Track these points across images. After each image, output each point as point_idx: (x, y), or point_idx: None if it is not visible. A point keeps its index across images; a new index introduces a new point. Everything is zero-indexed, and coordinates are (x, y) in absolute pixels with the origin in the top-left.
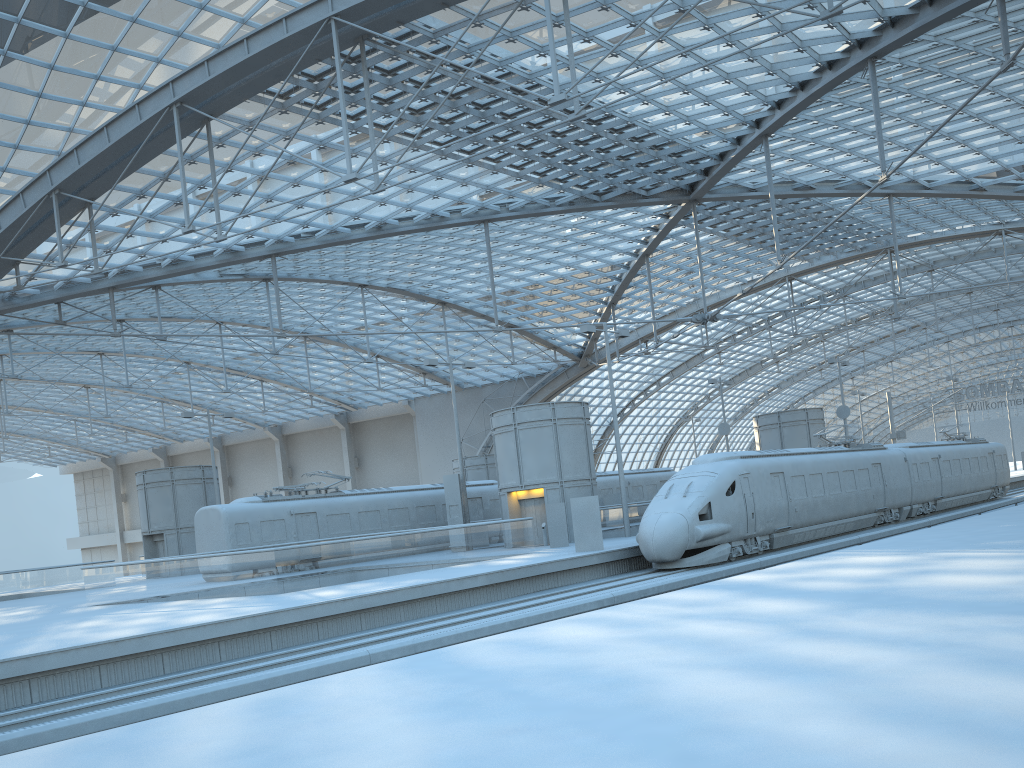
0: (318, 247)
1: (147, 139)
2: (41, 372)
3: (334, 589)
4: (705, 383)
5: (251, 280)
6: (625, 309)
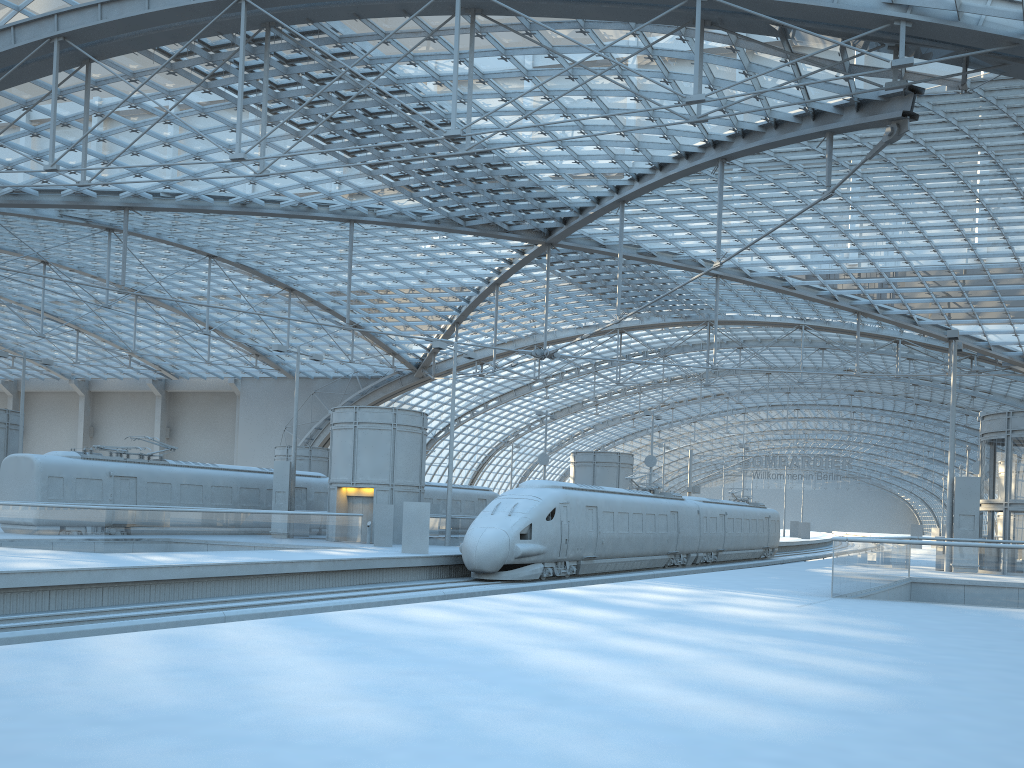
0: (176, 210)
1: (19, 65)
2: None
3: (164, 556)
4: (529, 413)
5: (93, 227)
6: (468, 330)
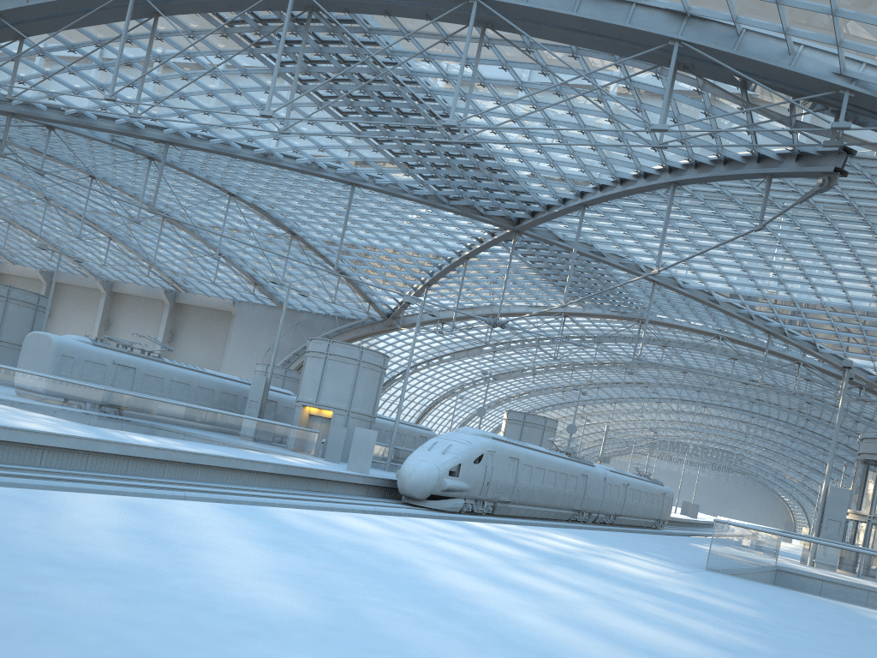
0: (209, 151)
1: (99, 8)
2: None
3: (146, 437)
4: (476, 371)
5: (137, 154)
6: (436, 292)
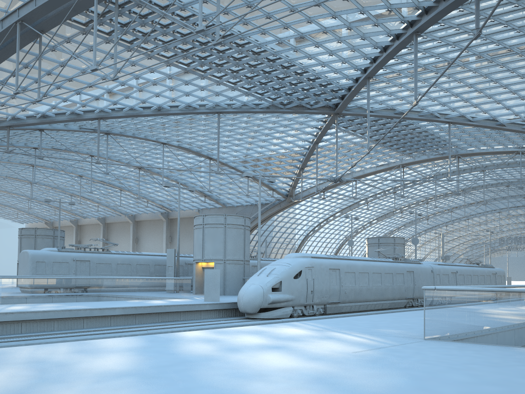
0: (124, 117)
1: (3, 40)
2: (5, 172)
3: (30, 305)
4: (361, 219)
5: None
6: (310, 172)
